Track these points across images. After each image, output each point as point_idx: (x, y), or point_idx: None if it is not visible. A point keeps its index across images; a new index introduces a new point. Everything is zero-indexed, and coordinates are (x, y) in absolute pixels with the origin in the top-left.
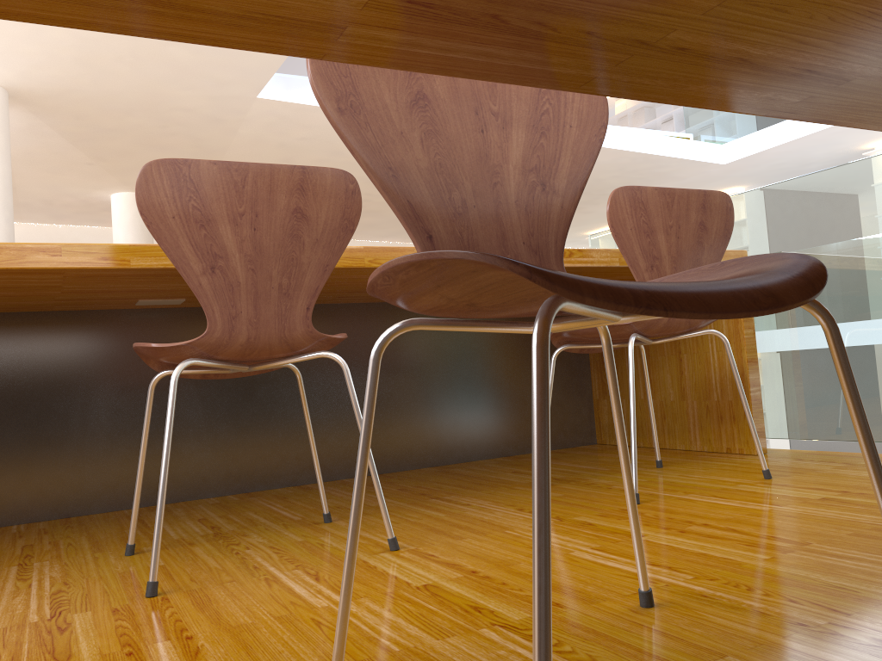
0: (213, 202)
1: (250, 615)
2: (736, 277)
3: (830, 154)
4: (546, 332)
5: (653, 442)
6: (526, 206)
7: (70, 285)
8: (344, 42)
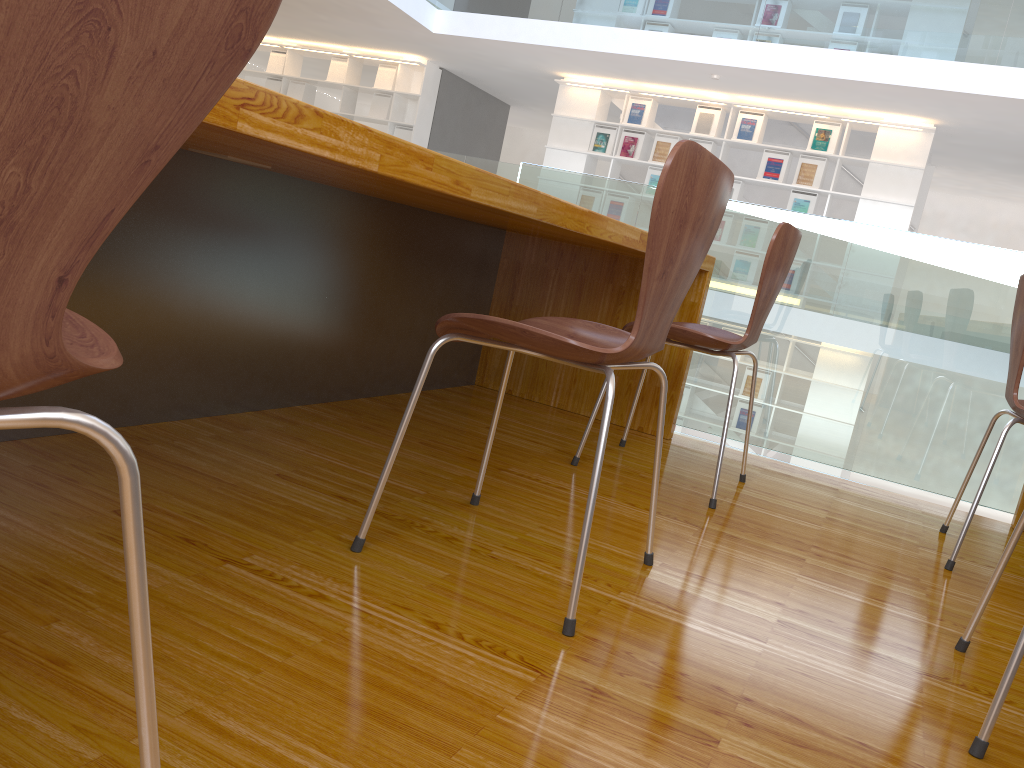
0: (694, 201)
1: (730, 665)
2: None
3: (527, 67)
4: None
5: (552, 401)
6: None
7: (303, 165)
8: None
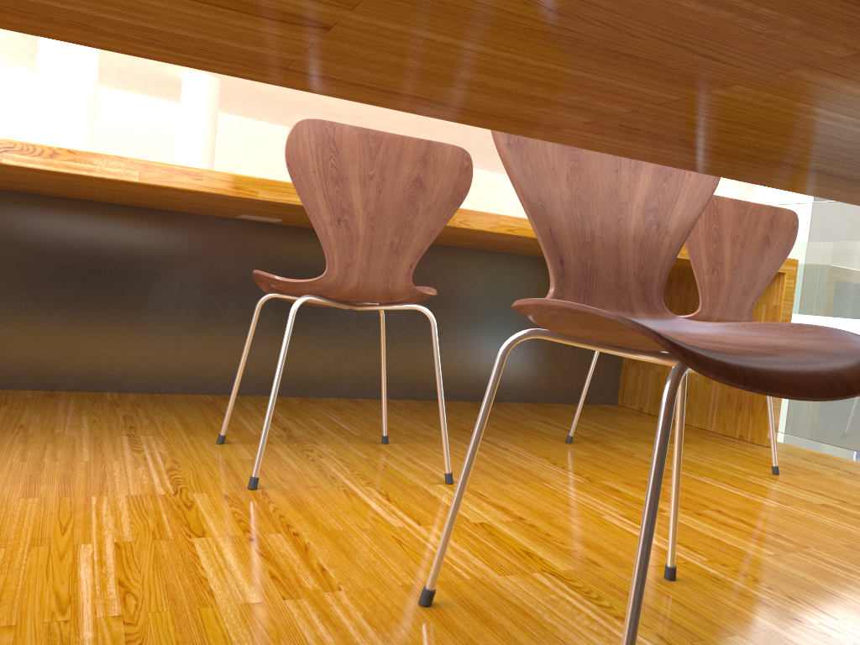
0: (349, 163)
1: (340, 523)
2: (816, 353)
3: None
4: (674, 394)
5: None
6: (641, 242)
7: (195, 200)
8: (554, 133)
